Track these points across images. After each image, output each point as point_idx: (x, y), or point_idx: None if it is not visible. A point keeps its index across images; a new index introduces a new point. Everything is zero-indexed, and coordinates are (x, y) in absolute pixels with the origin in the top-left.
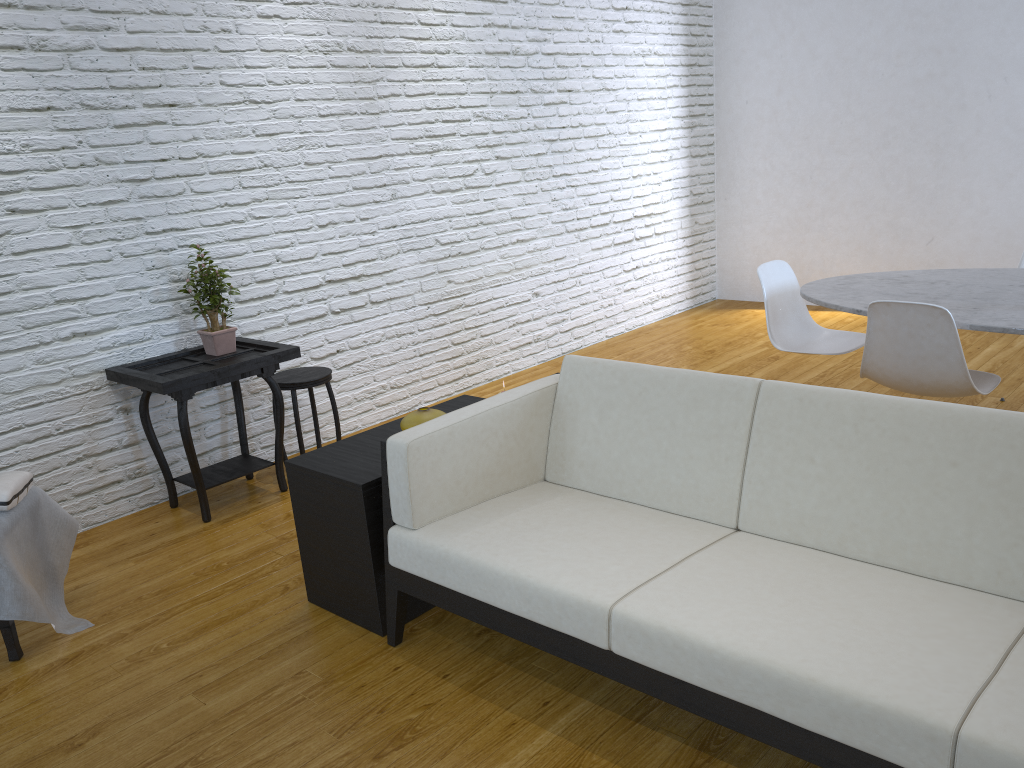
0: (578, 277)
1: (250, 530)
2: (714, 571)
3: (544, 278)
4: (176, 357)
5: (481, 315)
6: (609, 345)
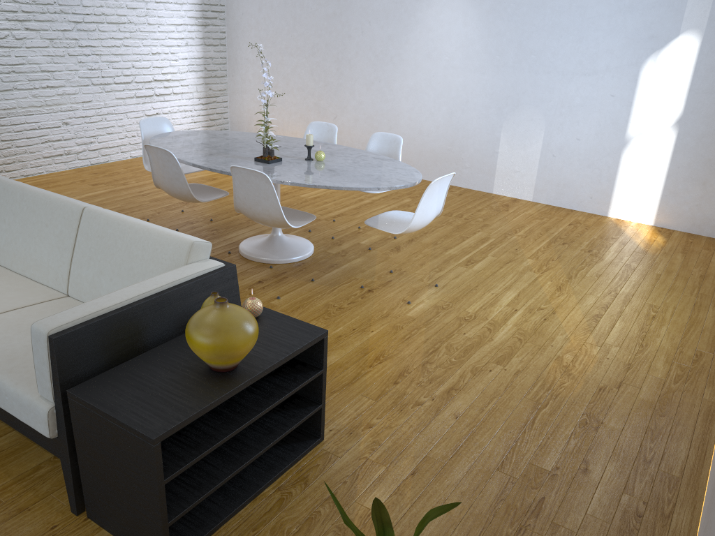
0: (104, 115)
1: None
2: None
3: (73, 113)
4: None
5: (16, 133)
6: (127, 162)
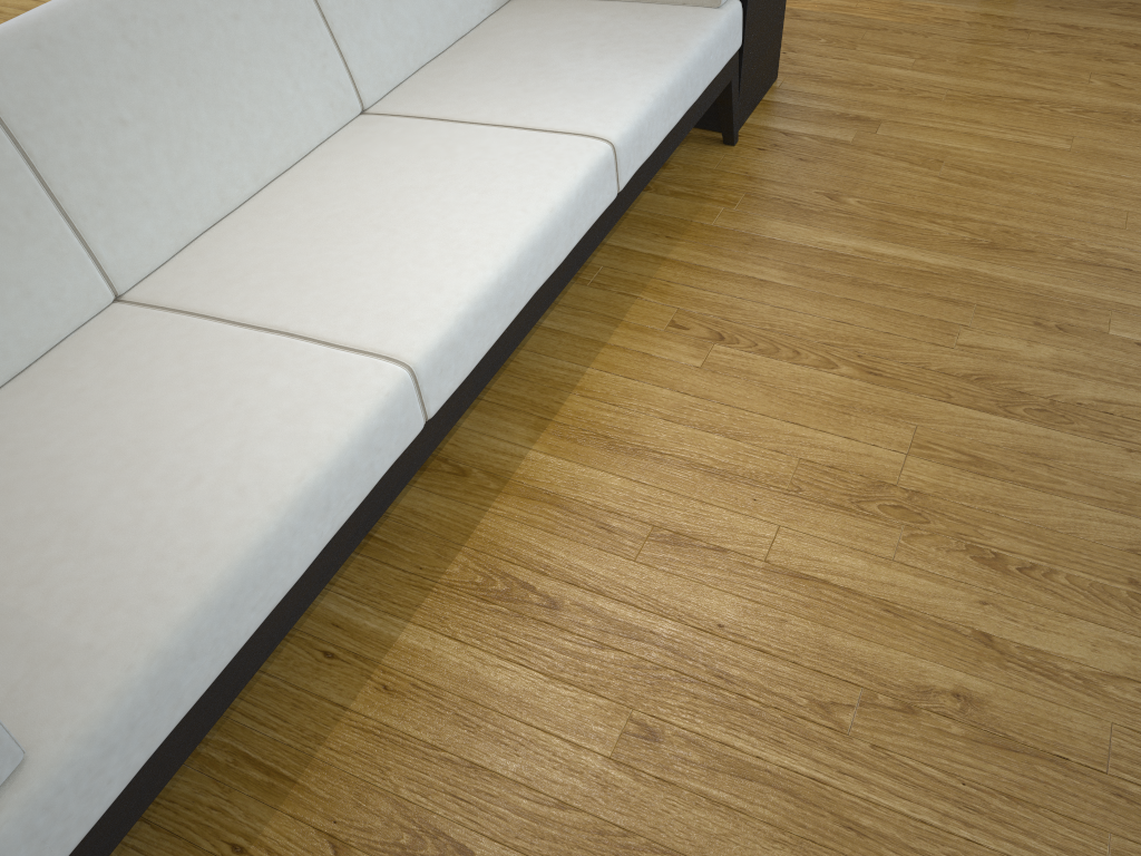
0: None
1: None
2: (289, 291)
3: None
4: None
5: None
6: None
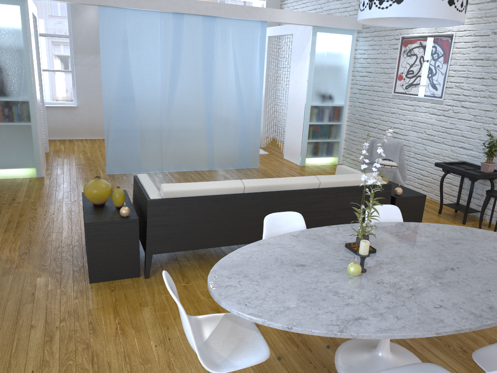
0: None
1: (427, 216)
2: None
3: None
4: (479, 167)
5: None
6: None
